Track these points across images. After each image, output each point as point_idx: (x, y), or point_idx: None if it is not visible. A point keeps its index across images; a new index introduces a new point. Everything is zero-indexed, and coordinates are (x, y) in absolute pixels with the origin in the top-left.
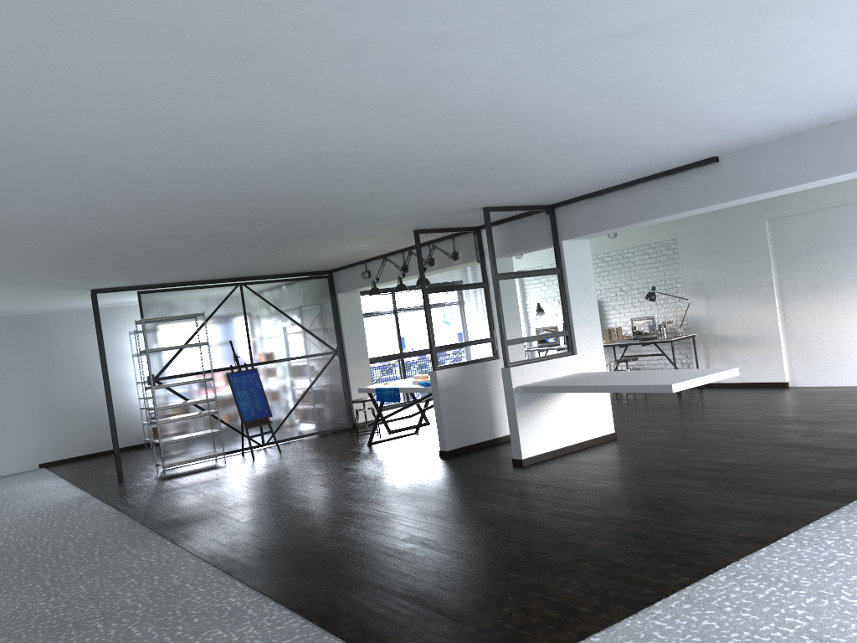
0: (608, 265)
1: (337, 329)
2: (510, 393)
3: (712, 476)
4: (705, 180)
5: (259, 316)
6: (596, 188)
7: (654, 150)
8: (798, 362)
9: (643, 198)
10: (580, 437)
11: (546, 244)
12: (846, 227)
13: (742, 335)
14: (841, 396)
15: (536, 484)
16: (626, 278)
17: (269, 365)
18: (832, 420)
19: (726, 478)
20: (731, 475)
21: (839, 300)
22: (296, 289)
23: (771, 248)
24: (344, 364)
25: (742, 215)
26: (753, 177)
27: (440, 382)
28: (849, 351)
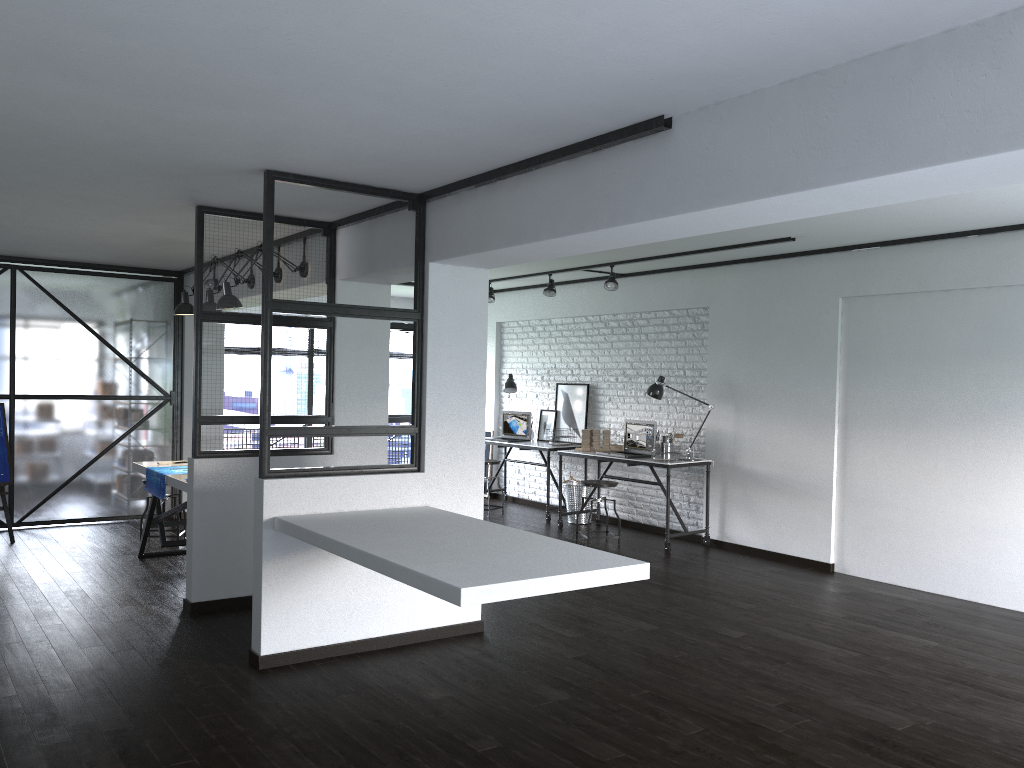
0: (612, 334)
1: (177, 363)
2: (259, 528)
3: None
4: (645, 166)
5: (40, 322)
6: (471, 165)
7: (479, 49)
8: (854, 535)
9: (546, 195)
10: (403, 623)
11: (411, 267)
12: (962, 327)
13: (779, 475)
14: (902, 612)
15: (209, 732)
16: (633, 357)
17: (45, 402)
18: (857, 672)
19: None
20: None
21: (932, 448)
22: (115, 291)
23: (841, 343)
24: (179, 419)
25: (807, 284)
26: (726, 167)
27: (200, 480)
28: (933, 533)
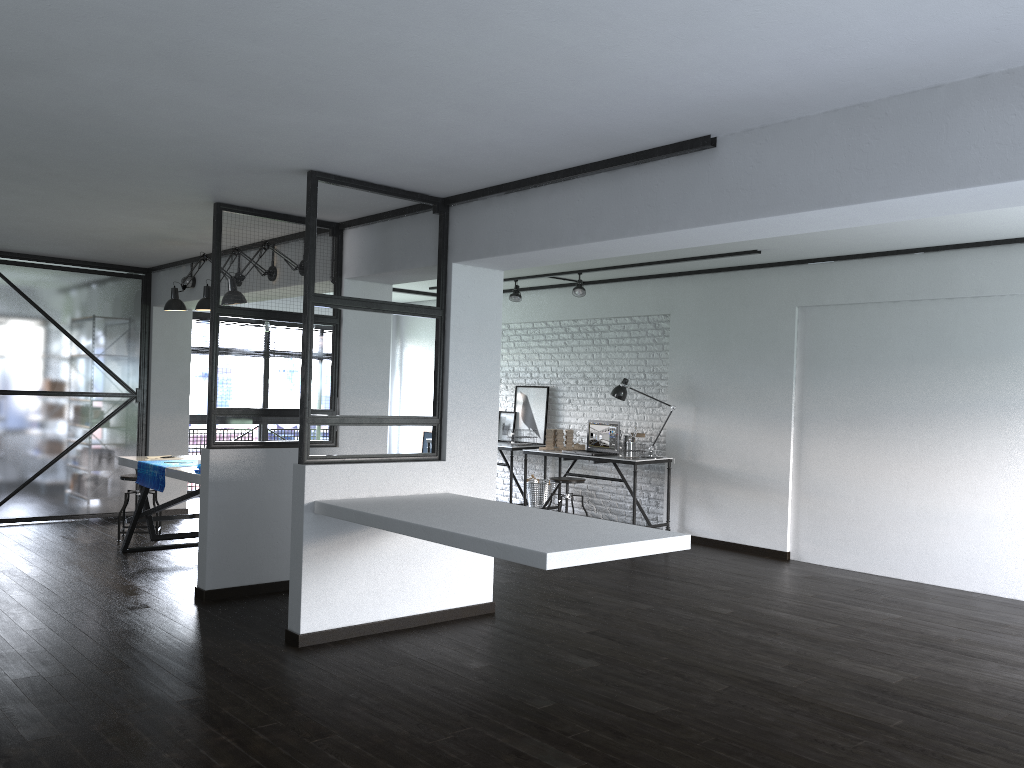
0: (572, 339)
1: (144, 361)
2: (299, 512)
3: (599, 745)
4: (689, 179)
5: (6, 316)
6: (509, 173)
7: (580, 71)
8: (809, 525)
9: (583, 203)
10: (425, 604)
11: (431, 267)
12: (909, 335)
13: (737, 471)
14: (861, 591)
15: (279, 699)
16: (594, 361)
17: (9, 397)
18: (841, 640)
19: (621, 756)
20: (634, 748)
21: (881, 444)
22: (83, 286)
23: (797, 349)
24: (145, 416)
25: (765, 294)
26: (771, 183)
27: (215, 470)
28: (883, 521)
